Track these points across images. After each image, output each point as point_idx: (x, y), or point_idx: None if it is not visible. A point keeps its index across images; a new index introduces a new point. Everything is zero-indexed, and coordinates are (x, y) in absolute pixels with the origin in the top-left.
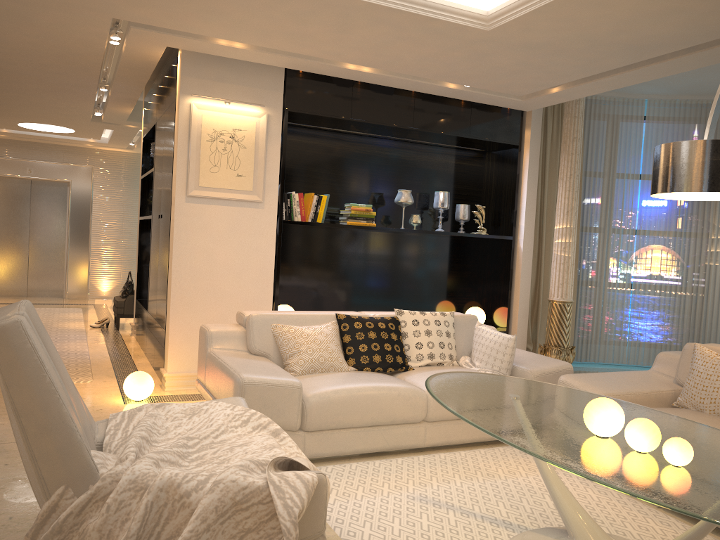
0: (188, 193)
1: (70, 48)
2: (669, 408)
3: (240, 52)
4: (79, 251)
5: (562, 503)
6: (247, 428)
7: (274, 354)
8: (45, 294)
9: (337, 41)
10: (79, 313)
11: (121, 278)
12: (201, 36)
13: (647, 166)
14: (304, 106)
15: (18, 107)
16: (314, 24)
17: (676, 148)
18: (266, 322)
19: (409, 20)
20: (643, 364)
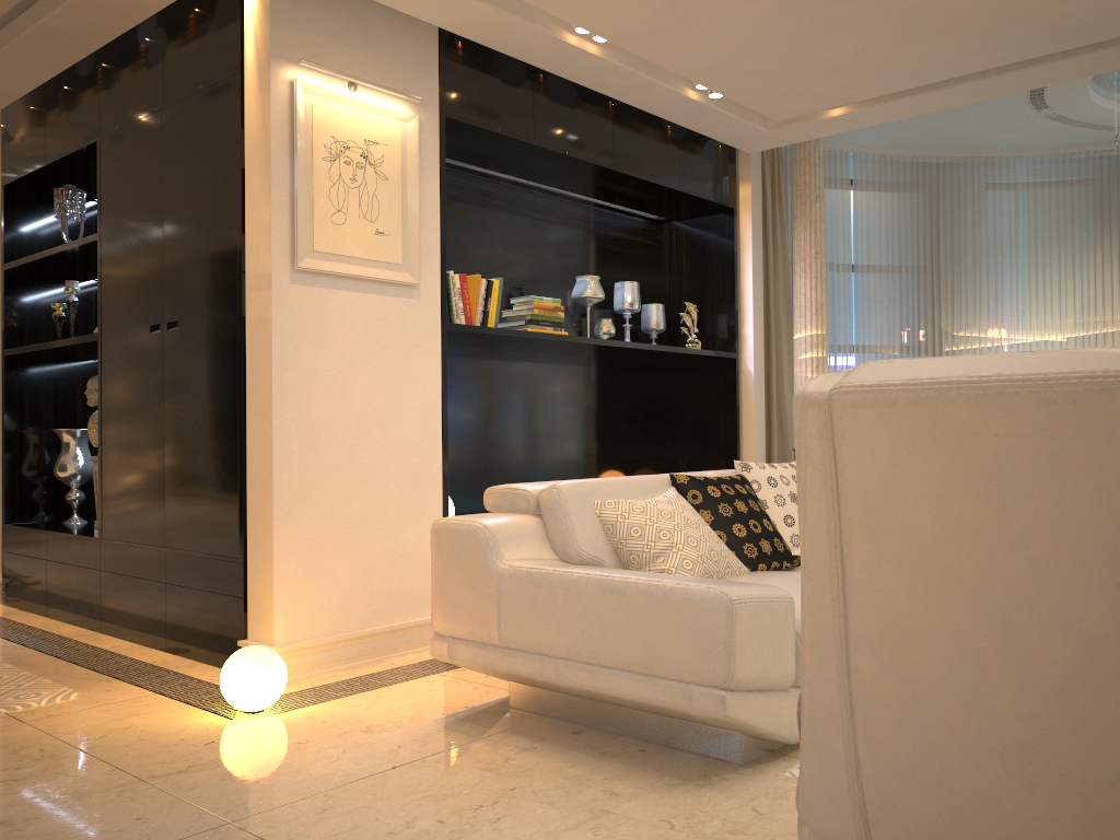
0: (296, 263)
1: None
2: None
3: None
4: None
5: None
6: None
7: (610, 560)
8: None
9: None
10: None
11: None
12: None
13: (859, 249)
14: (467, 110)
15: None
16: None
17: None
18: (584, 498)
19: None
20: None
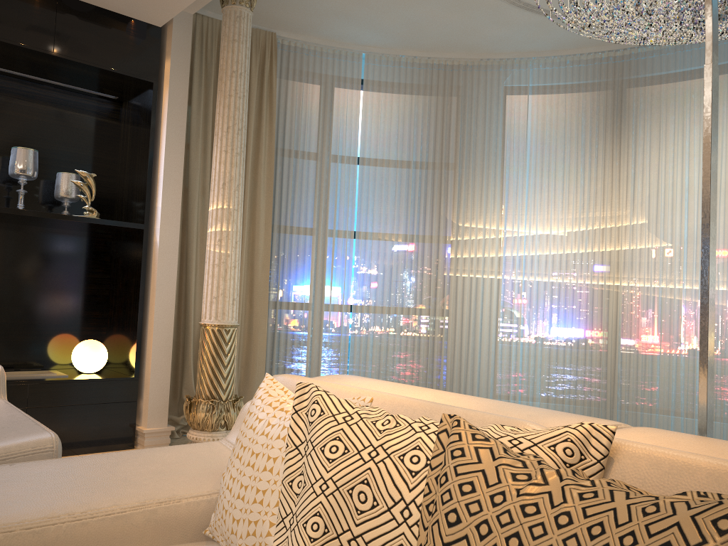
0: None
1: None
2: None
3: None
4: None
5: None
6: None
7: None
8: None
9: None
10: None
11: None
12: None
13: (368, 142)
14: None
15: None
16: None
17: None
18: None
19: None
20: None
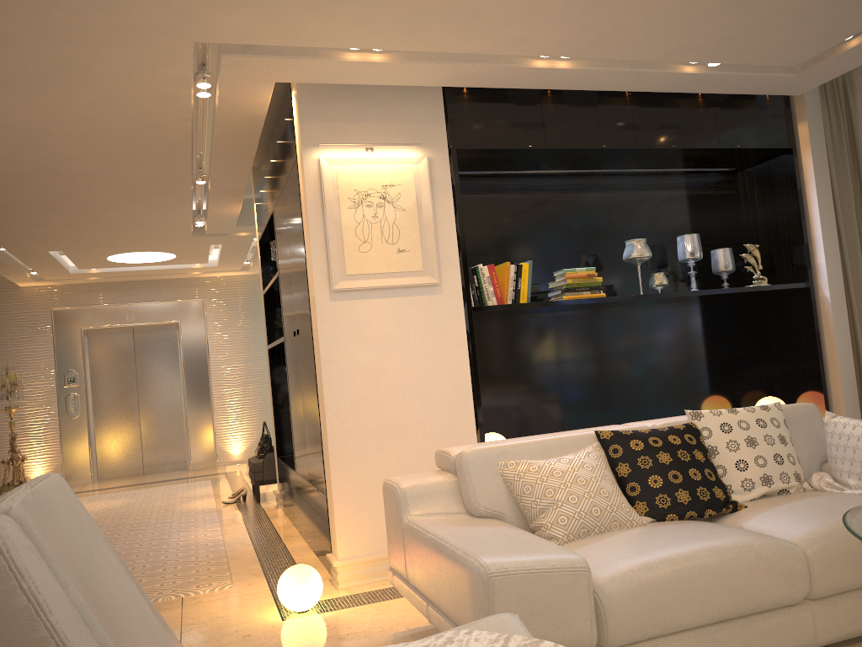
0: (332, 286)
1: (146, 116)
2: None
3: (379, 69)
4: (199, 407)
5: None
6: None
7: (511, 512)
8: (165, 469)
9: (524, 12)
10: (208, 487)
11: (255, 434)
12: (321, 52)
13: None
14: (477, 139)
15: (101, 232)
16: None
17: None
18: (488, 460)
19: None
20: None
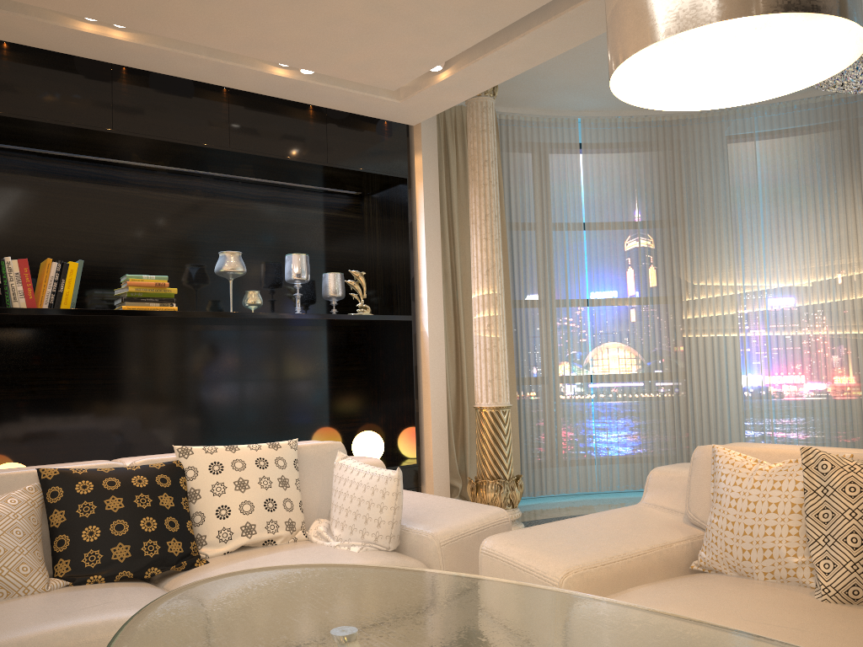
0: None
1: None
2: (689, 578)
3: None
4: None
5: None
6: None
7: None
8: None
9: None
10: None
11: None
12: None
13: (592, 208)
14: (16, 106)
15: None
16: None
17: None
18: None
19: None
20: (620, 488)
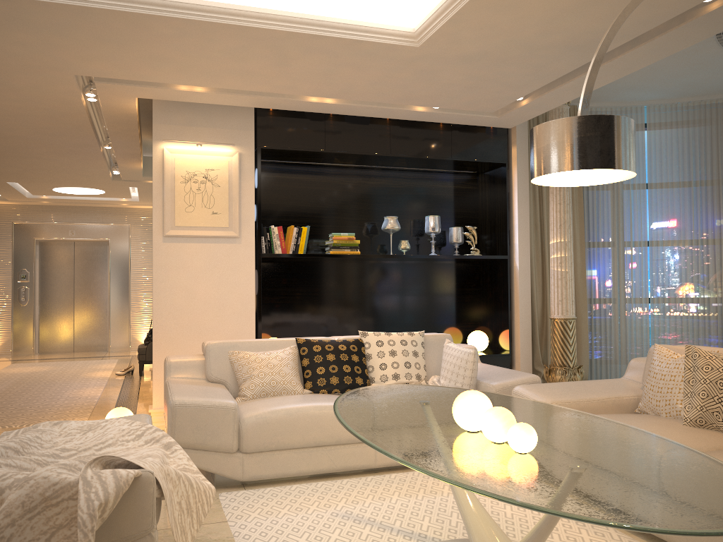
0: (164, 233)
1: (55, 109)
2: (624, 413)
3: (203, 96)
4: (119, 305)
5: (465, 510)
6: (139, 442)
7: (231, 381)
8: (90, 349)
9: (283, 74)
10: (113, 364)
11: None
12: (162, 84)
13: (654, 173)
14: (276, 142)
15: (43, 172)
16: (253, 59)
17: (541, 130)
18: (223, 349)
19: (337, 44)
20: None
